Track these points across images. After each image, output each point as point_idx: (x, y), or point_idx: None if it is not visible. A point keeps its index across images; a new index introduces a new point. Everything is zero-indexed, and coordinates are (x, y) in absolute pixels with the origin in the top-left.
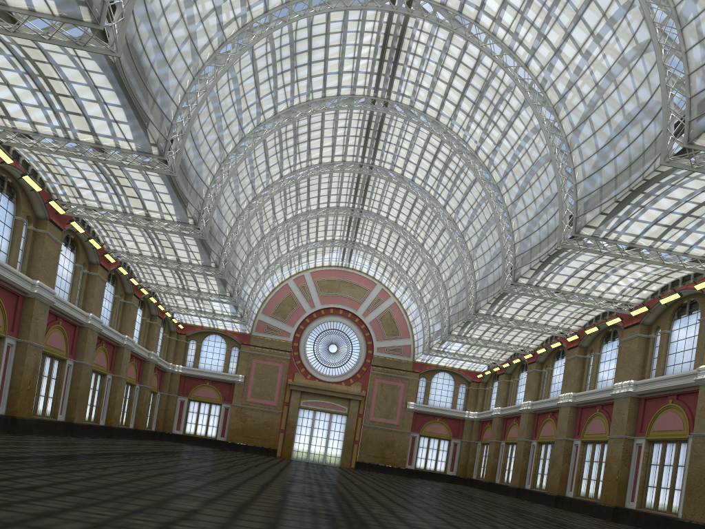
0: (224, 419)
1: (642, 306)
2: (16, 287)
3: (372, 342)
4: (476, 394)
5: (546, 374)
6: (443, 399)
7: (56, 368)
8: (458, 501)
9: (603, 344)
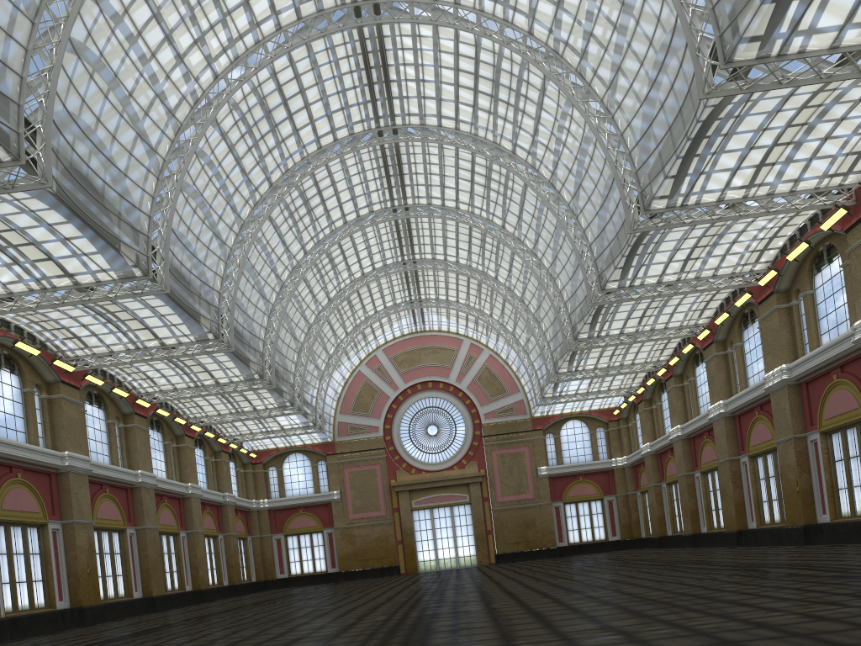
0: (330, 546)
1: (769, 271)
2: (44, 465)
3: (477, 409)
4: (619, 435)
5: (689, 387)
6: (580, 452)
7: (117, 542)
8: (600, 571)
9: (743, 331)
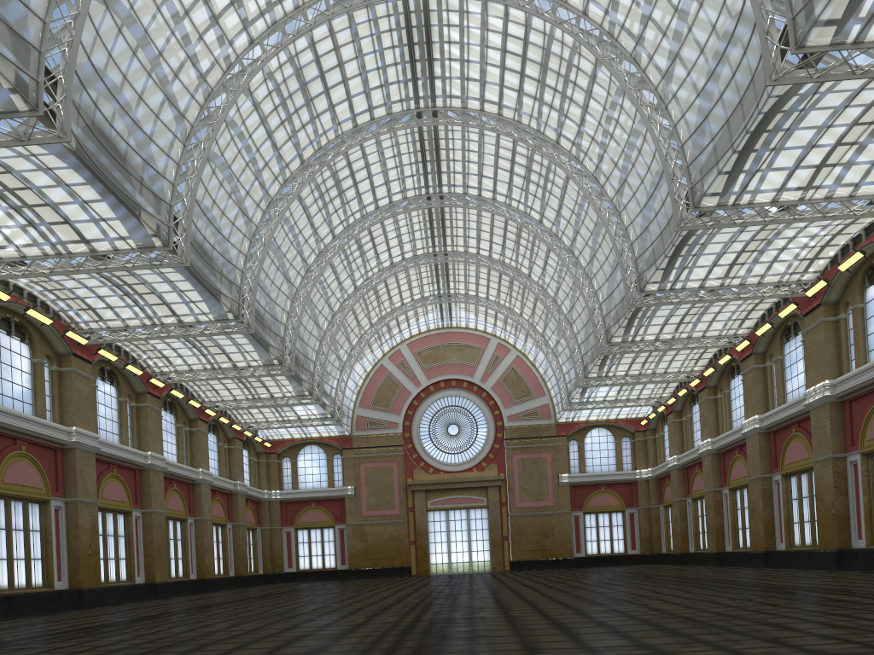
0: (341, 543)
1: (818, 281)
2: (49, 440)
3: (500, 411)
4: (645, 446)
5: (723, 399)
6: (603, 461)
7: (121, 524)
8: (622, 584)
9: (784, 344)
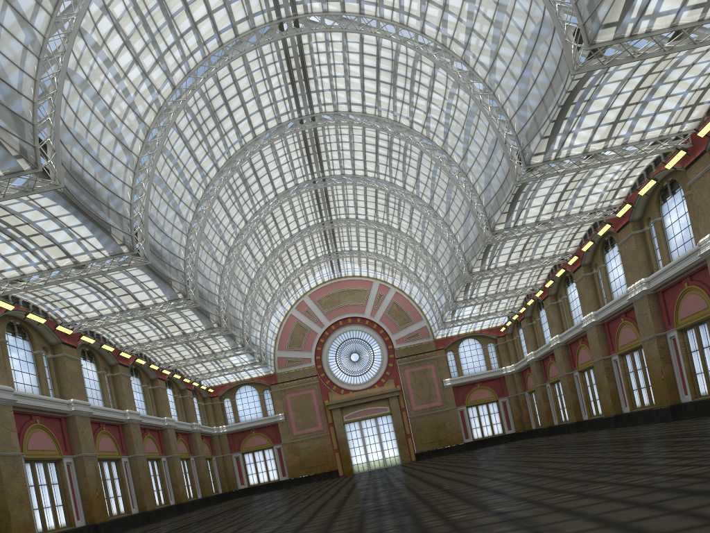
0: (280, 459)
1: (625, 205)
2: (55, 412)
3: (389, 337)
4: (506, 347)
5: (563, 303)
6: (476, 364)
7: (115, 469)
8: (513, 456)
9: (605, 254)
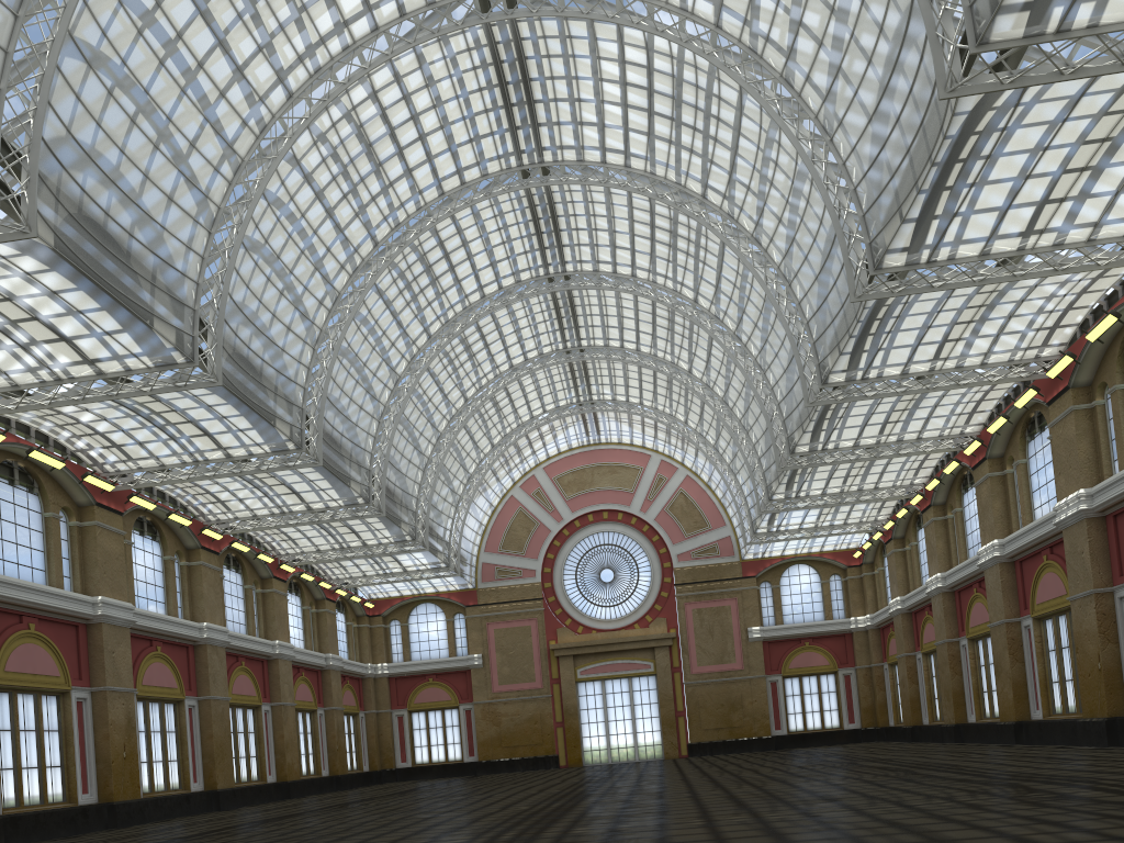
0: (468, 727)
1: (1062, 357)
2: (67, 614)
3: (667, 549)
4: (861, 585)
5: (955, 520)
6: (806, 608)
7: (171, 716)
8: (809, 775)
9: (1028, 443)
